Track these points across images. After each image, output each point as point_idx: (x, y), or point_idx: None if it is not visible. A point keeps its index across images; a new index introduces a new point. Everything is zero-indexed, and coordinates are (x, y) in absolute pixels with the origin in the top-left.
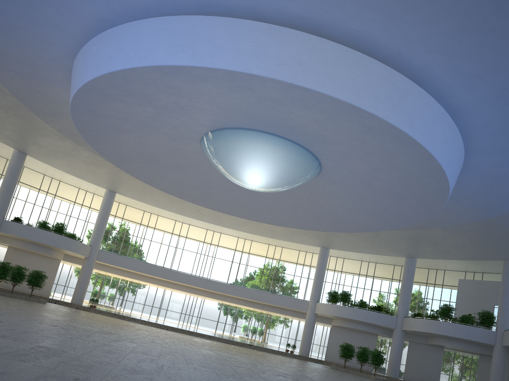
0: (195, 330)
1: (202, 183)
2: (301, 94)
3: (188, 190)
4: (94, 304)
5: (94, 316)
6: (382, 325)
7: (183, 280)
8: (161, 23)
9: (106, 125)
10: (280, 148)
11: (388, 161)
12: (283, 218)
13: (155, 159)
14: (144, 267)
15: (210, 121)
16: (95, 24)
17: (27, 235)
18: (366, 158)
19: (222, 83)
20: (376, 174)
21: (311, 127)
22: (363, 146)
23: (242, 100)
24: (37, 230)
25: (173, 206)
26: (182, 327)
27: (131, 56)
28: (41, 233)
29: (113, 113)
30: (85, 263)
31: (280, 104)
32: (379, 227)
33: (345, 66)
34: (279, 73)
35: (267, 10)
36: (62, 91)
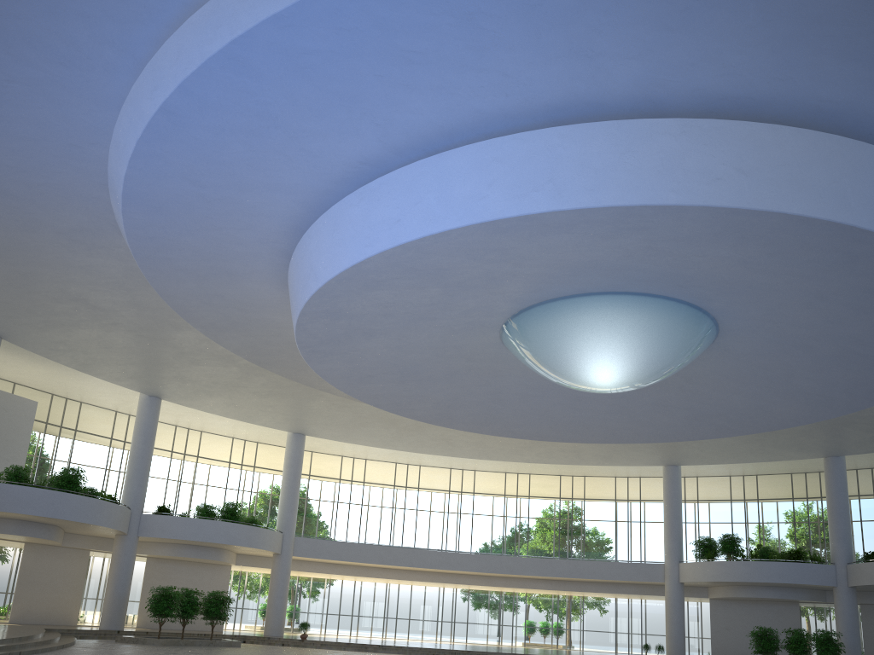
0: (480, 648)
1: (487, 396)
2: (744, 222)
3: (461, 411)
4: (249, 628)
5: (330, 654)
6: (812, 583)
7: (439, 564)
8: (485, 150)
9: (348, 330)
10: (656, 314)
11: (865, 304)
12: (628, 429)
13: (415, 370)
14: (372, 553)
15: (532, 293)
16: (351, 172)
17: (184, 534)
18: (817, 305)
19: (596, 228)
20: (828, 329)
21: (727, 272)
22: (821, 286)
23: (615, 250)
24: (199, 523)
25: (402, 440)
26: (453, 645)
27: (438, 213)
28: (205, 526)
29: (368, 309)
30: (277, 563)
31: (688, 245)
32: (812, 417)
33: (819, 163)
34: (713, 195)
35: (672, 97)
36: (259, 287)
